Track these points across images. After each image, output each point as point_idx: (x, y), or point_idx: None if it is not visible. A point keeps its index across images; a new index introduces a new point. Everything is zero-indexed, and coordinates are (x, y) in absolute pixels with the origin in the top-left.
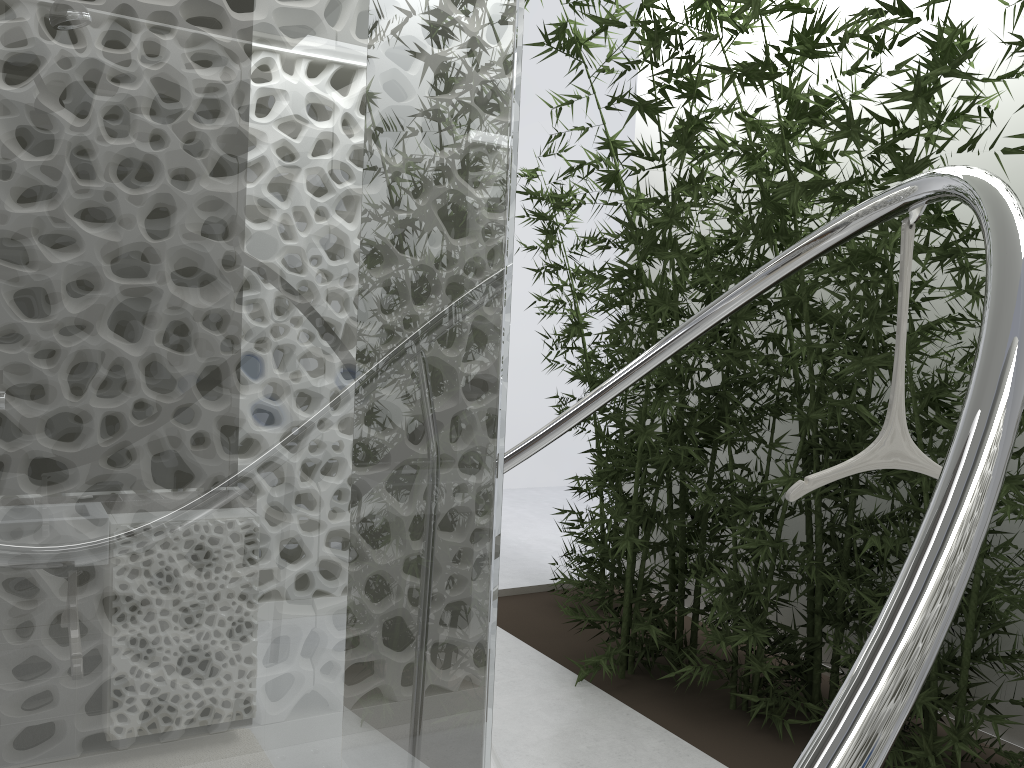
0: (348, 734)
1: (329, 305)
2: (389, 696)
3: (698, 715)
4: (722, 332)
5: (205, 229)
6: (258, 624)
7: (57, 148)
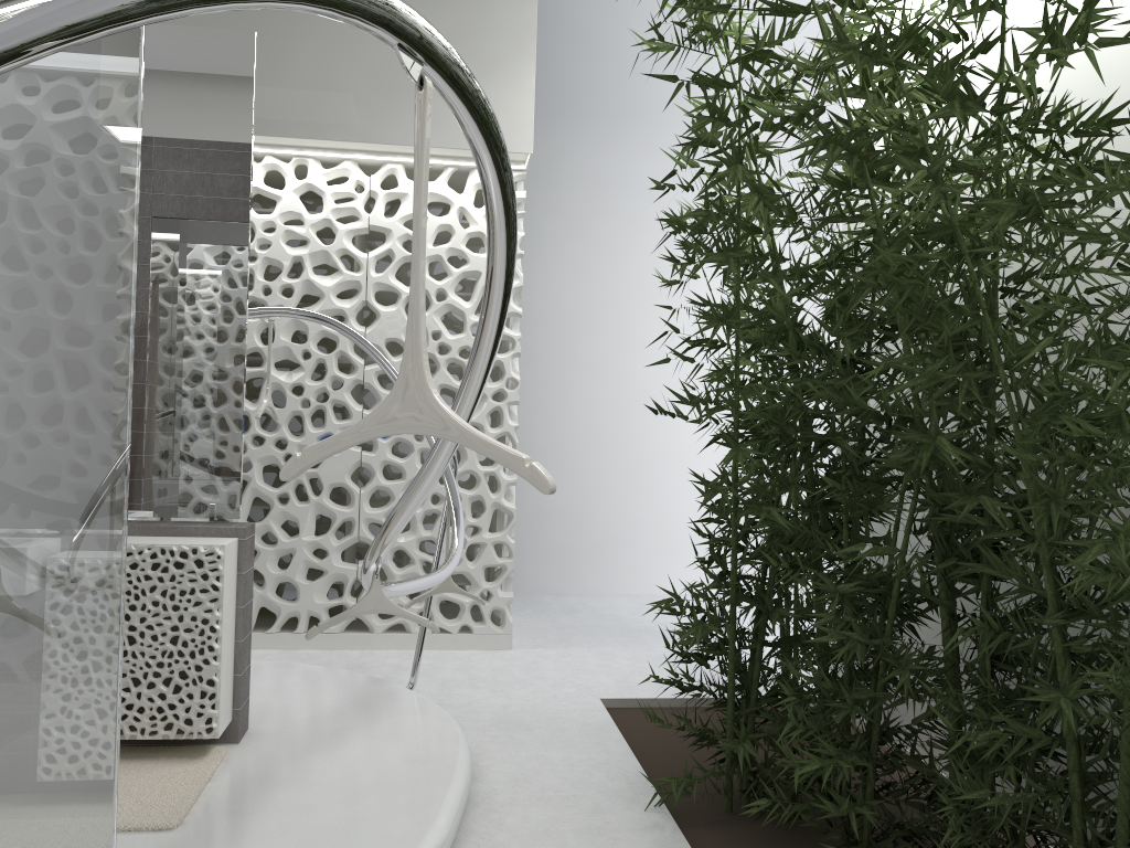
0: None
1: None
2: None
3: None
4: (852, 362)
5: None
6: None
7: None
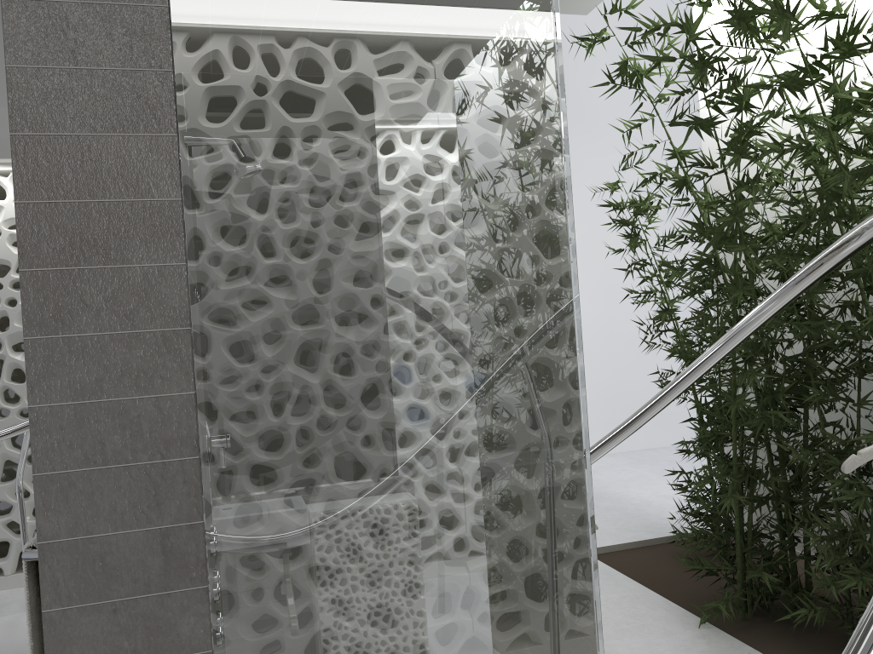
0: None
1: (441, 353)
2: (518, 649)
3: (818, 653)
4: (799, 305)
5: (348, 312)
6: (413, 596)
7: (247, 273)
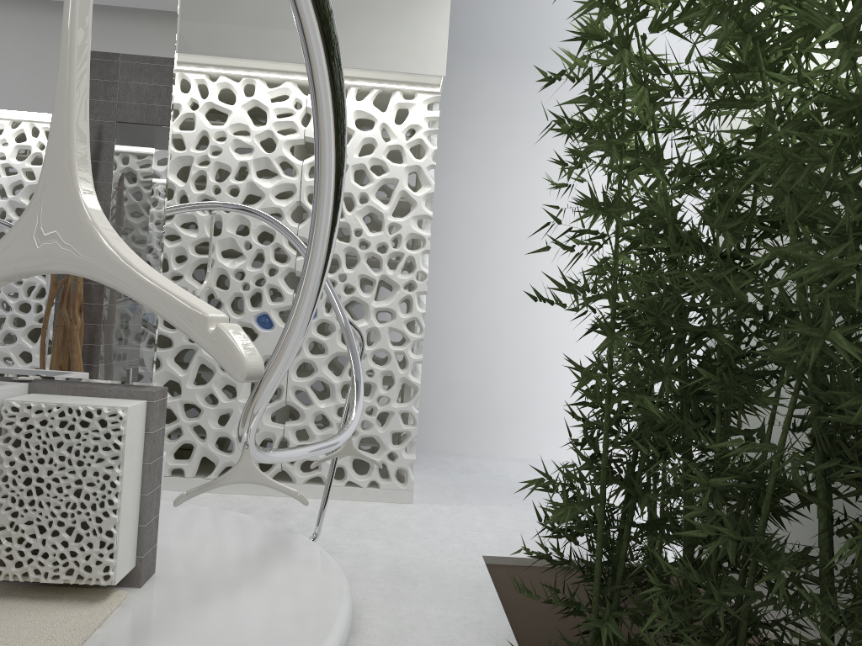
0: None
1: None
2: None
3: None
4: (730, 258)
5: None
6: None
7: None
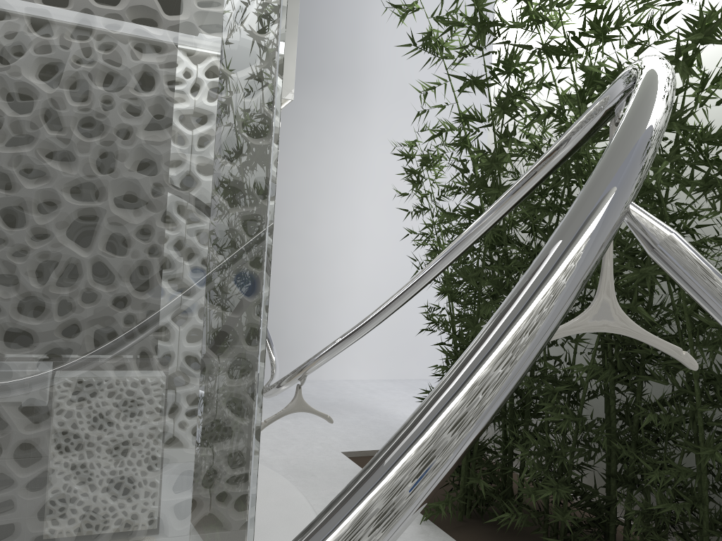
0: (120, 534)
1: (112, 180)
2: (159, 505)
3: None
4: None
5: (5, 114)
6: (41, 435)
7: None
